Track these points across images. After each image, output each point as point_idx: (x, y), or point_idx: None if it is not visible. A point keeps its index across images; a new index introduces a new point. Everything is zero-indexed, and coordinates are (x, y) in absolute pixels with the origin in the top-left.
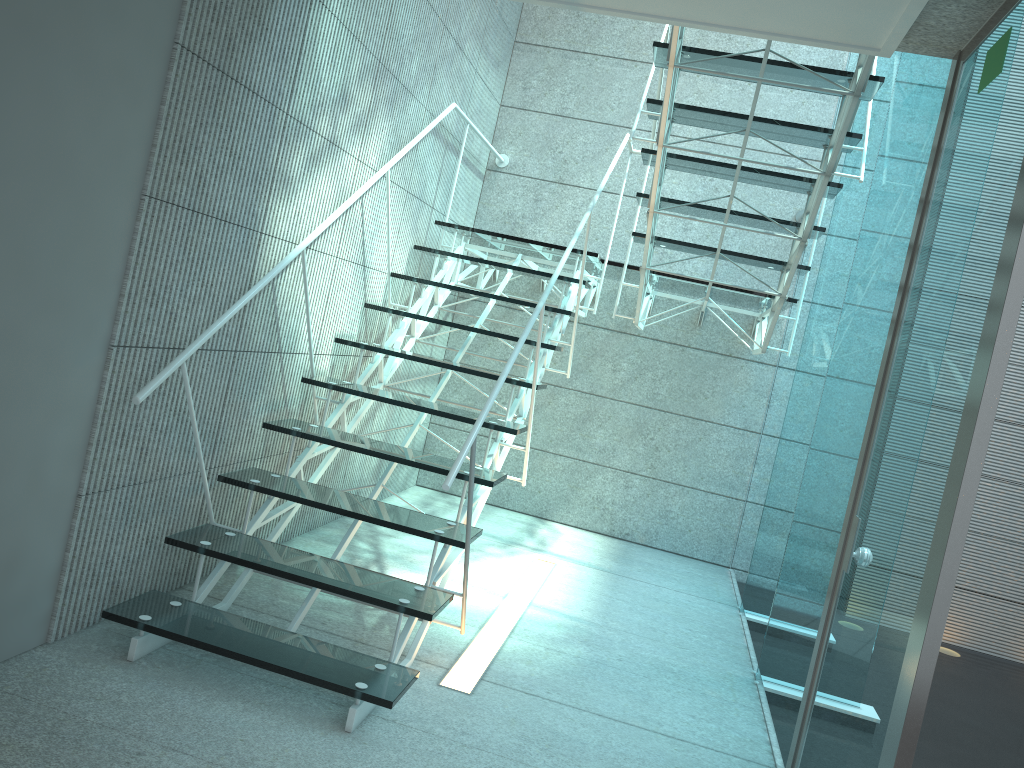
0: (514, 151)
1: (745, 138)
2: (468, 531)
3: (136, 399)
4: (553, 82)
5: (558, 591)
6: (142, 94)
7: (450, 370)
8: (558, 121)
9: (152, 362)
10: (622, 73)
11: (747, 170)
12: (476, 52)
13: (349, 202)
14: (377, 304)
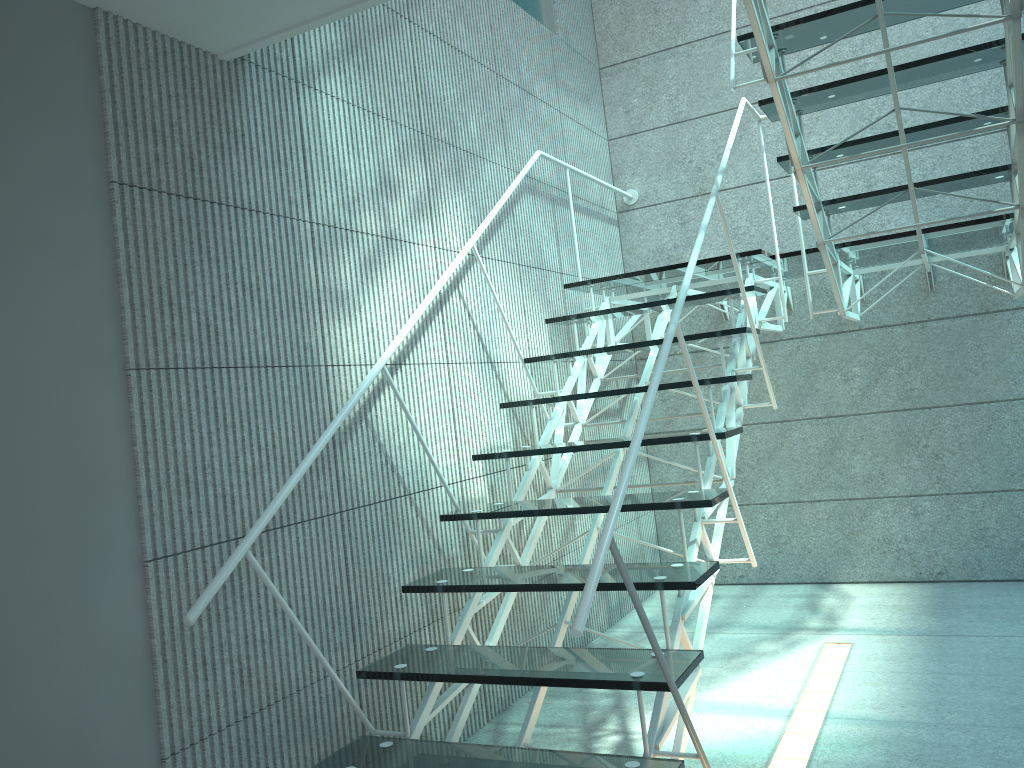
0: (640, 181)
1: (881, 26)
2: (664, 670)
3: (187, 620)
4: (655, 92)
5: (863, 685)
6: (82, 253)
7: (620, 448)
8: (675, 130)
9: (216, 562)
10: (727, 48)
11: (904, 68)
12: (552, 92)
13: (430, 296)
14: (527, 399)
